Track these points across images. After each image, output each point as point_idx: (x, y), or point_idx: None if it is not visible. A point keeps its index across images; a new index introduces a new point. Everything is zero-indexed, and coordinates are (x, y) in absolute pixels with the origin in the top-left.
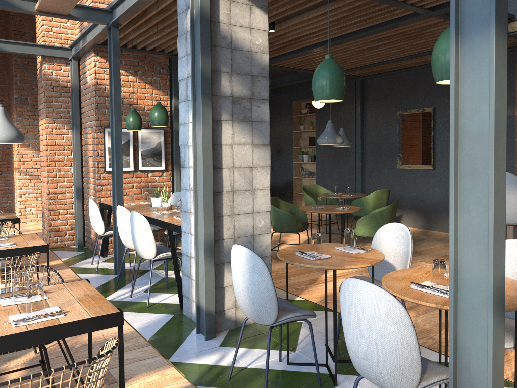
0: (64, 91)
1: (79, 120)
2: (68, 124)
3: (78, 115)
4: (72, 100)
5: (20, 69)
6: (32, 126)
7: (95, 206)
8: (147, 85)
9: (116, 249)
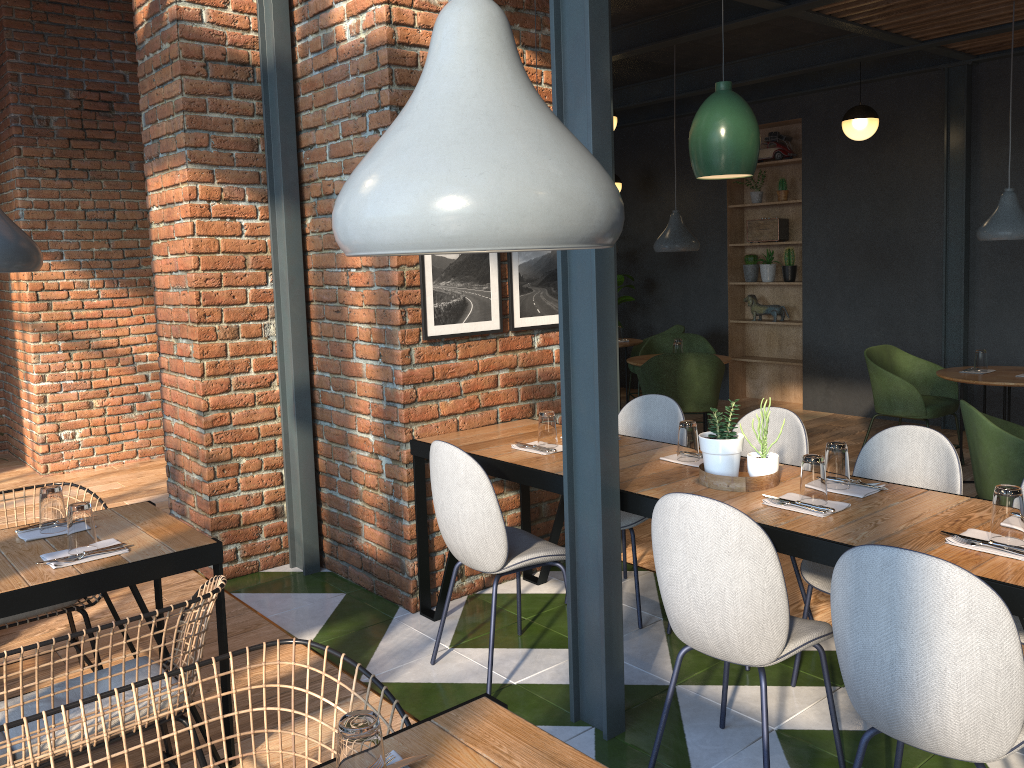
0: (240, 78)
1: (295, 171)
2: (255, 185)
3: (292, 156)
4: (267, 106)
5: (26, 36)
6: (65, 200)
7: (477, 475)
8: (527, 52)
9: (577, 633)
